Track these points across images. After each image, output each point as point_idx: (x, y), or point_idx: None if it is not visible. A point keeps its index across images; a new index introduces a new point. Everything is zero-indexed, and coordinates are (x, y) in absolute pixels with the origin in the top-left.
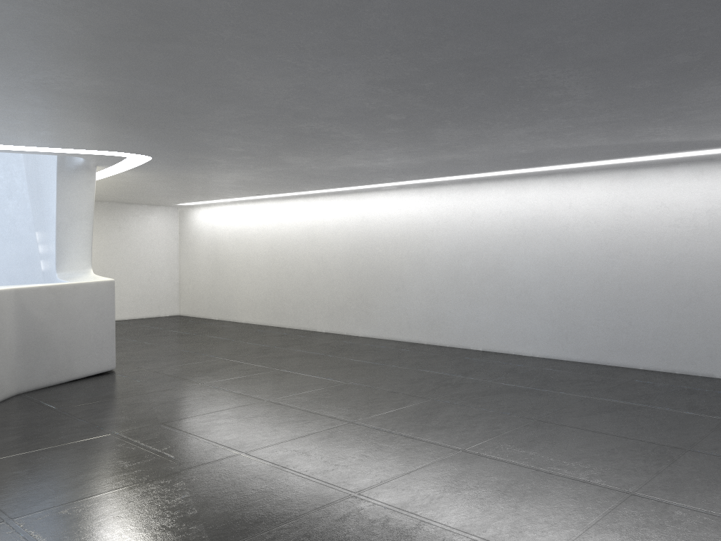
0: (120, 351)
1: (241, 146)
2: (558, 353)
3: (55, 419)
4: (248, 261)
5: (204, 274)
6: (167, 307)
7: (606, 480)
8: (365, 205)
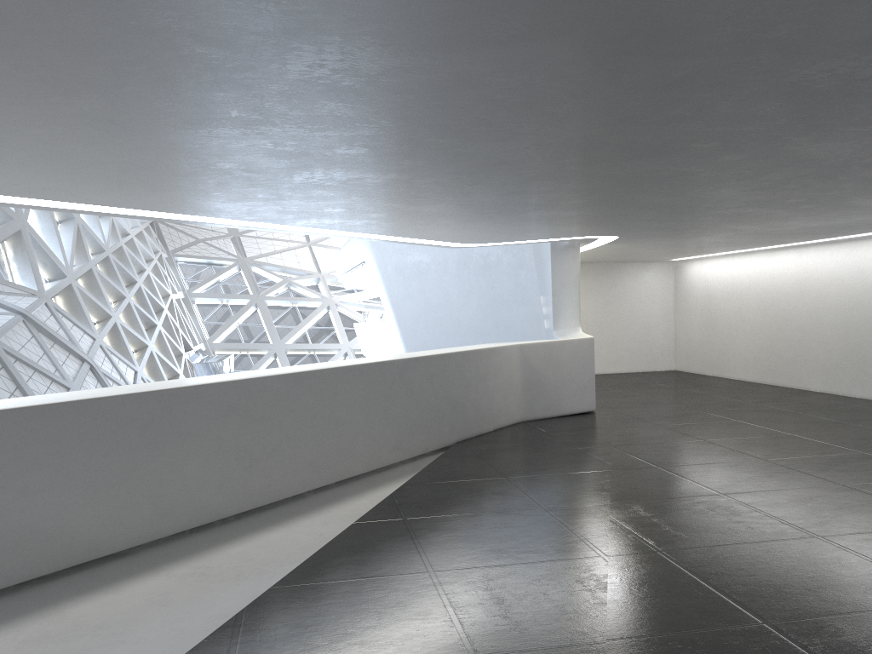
0: (605, 398)
1: (683, 225)
2: None
3: (542, 437)
4: (740, 316)
5: (698, 329)
6: (662, 362)
7: None
8: (860, 254)
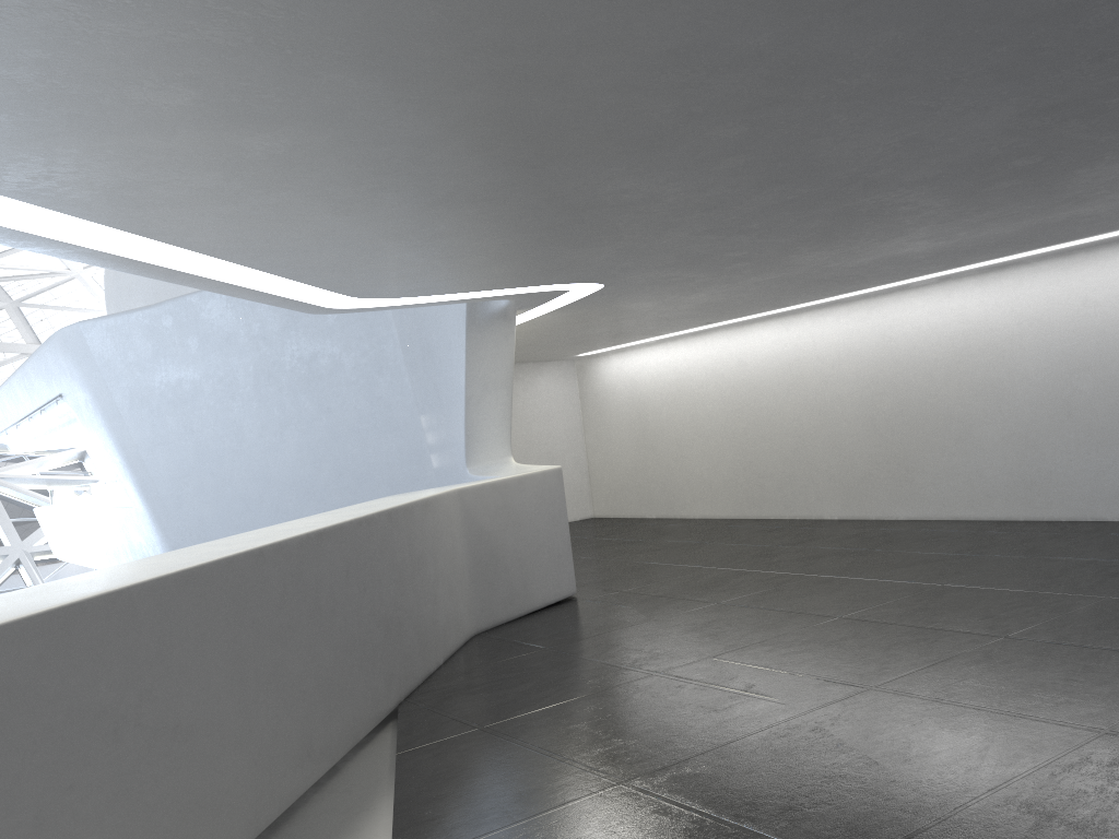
0: None
1: (747, 247)
2: None
3: (557, 661)
4: (696, 425)
5: (626, 453)
6: (575, 507)
7: None
8: (884, 315)
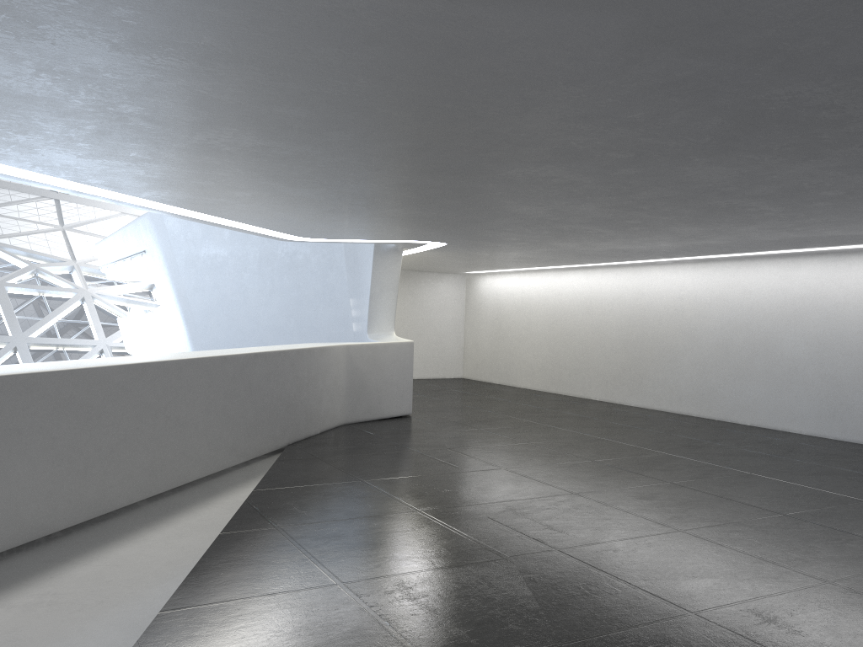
0: (413, 403)
1: (516, 237)
2: (824, 432)
3: (375, 440)
4: (529, 329)
5: (487, 339)
6: (451, 369)
7: (771, 506)
8: (640, 278)
